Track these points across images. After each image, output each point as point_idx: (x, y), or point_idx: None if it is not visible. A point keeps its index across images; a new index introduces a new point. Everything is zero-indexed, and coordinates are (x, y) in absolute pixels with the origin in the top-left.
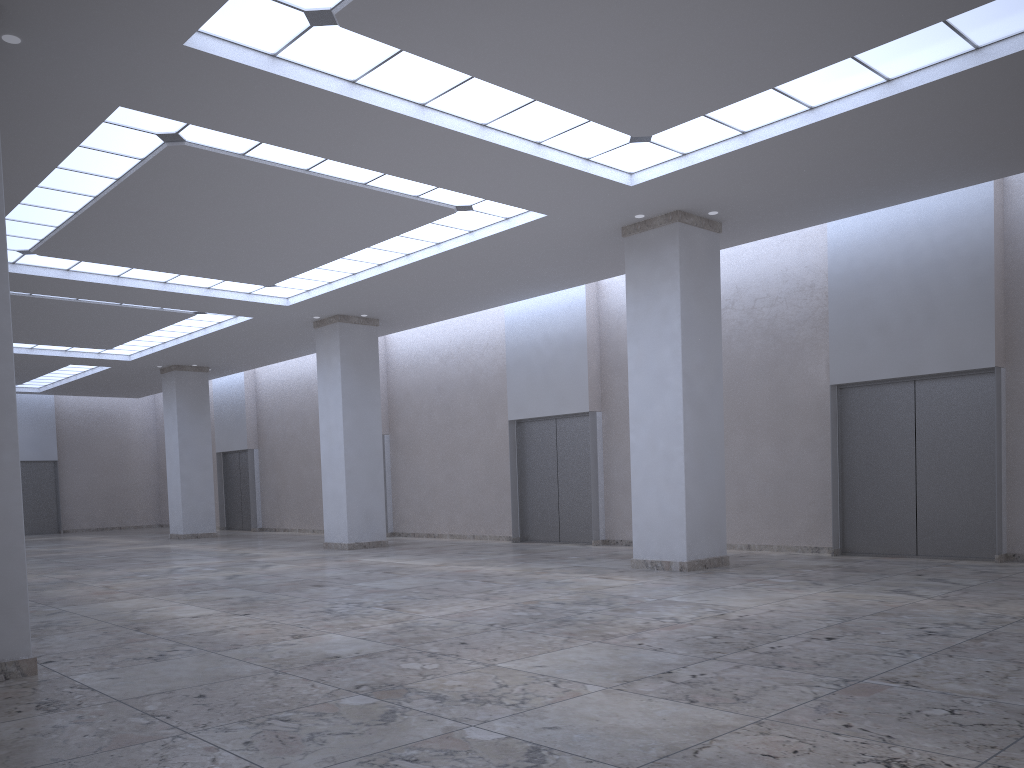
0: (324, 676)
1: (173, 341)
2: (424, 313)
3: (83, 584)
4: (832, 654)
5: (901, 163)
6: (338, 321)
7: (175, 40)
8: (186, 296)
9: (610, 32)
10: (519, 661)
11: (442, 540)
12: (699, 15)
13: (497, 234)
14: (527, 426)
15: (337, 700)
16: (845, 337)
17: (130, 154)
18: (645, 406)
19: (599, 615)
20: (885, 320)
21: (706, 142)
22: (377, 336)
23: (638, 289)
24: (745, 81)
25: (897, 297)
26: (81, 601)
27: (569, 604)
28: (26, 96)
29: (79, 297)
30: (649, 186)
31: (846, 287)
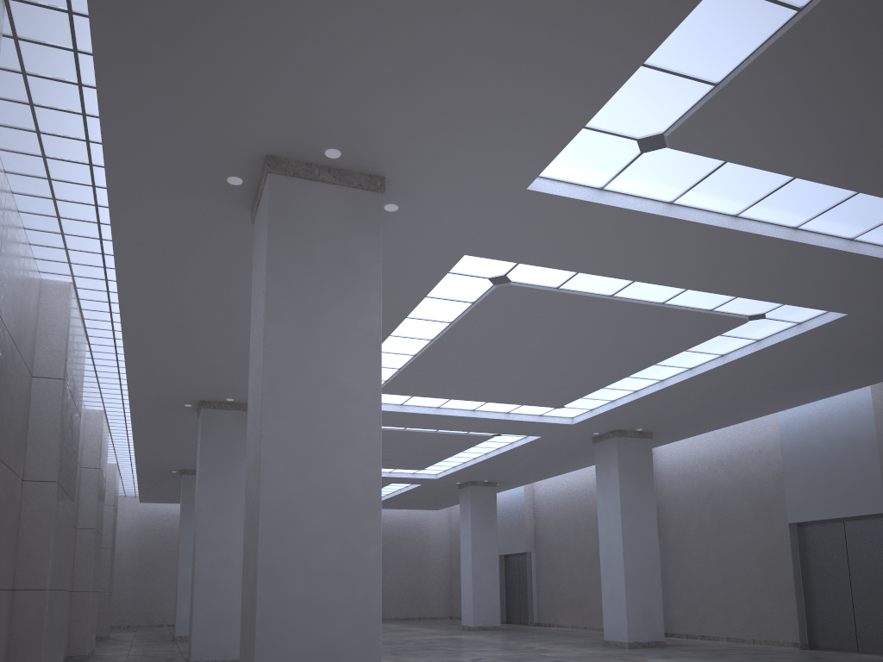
0: None
1: (471, 460)
2: (696, 424)
3: None
4: None
5: None
6: (616, 435)
7: (520, 185)
8: (489, 420)
9: None
10: None
11: (719, 643)
12: None
13: (788, 339)
14: (809, 529)
15: None
16: None
17: (464, 299)
18: None
19: None
20: None
21: None
22: (651, 447)
23: None
24: None
25: None
26: None
27: None
28: (394, 256)
29: (407, 426)
30: None
31: None
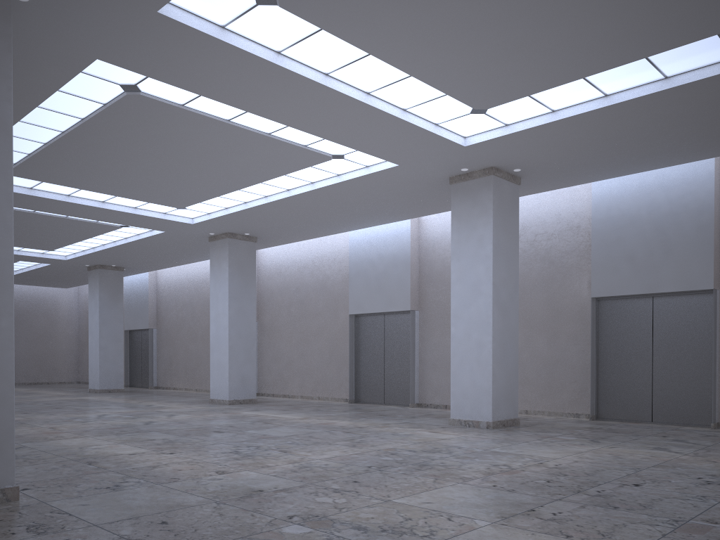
0: (258, 507)
1: (101, 247)
2: (291, 234)
3: (33, 425)
4: (648, 498)
5: (659, 140)
6: (228, 237)
7: (151, 7)
8: (118, 213)
9: (479, 25)
10: (408, 498)
11: (295, 400)
12: (547, 17)
13: (359, 177)
14: (362, 319)
15: (279, 529)
16: (603, 264)
17: (96, 99)
18: (463, 307)
19: (448, 461)
20: (633, 253)
21: (524, 116)
22: (255, 249)
23: (460, 222)
24: (566, 71)
25: (642, 237)
26: (36, 439)
27: (419, 452)
28: (25, 46)
29: (36, 209)
30: (477, 147)
31: (605, 228)
